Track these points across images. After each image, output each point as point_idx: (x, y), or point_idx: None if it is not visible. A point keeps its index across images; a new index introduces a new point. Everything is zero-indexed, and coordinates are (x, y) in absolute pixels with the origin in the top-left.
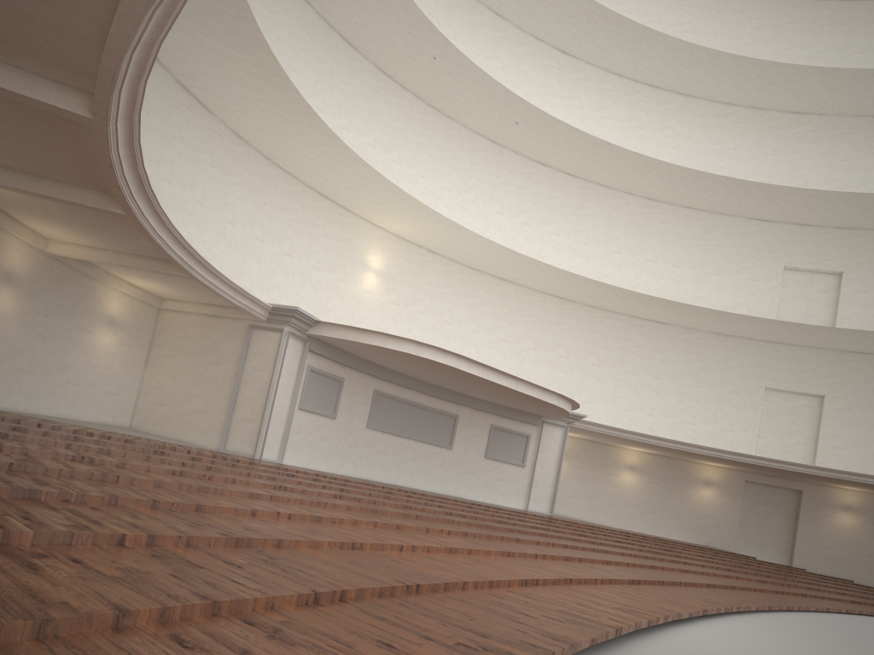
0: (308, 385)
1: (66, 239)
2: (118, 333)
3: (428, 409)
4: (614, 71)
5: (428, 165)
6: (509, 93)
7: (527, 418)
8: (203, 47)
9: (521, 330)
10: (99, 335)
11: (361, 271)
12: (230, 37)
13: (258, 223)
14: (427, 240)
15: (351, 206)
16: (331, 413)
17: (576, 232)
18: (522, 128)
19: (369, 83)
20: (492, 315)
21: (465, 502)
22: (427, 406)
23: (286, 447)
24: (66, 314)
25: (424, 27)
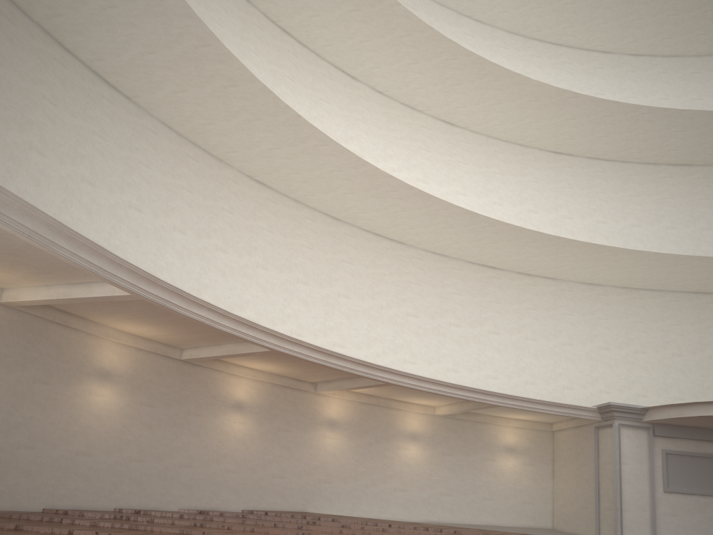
0: (670, 468)
1: (436, 403)
2: (518, 456)
3: None
4: None
5: None
6: None
7: None
8: (501, 248)
9: None
10: (501, 461)
11: None
12: (503, 236)
13: (633, 340)
14: None
15: None
16: None
17: None
18: None
19: None
20: None
21: None
22: None
23: (655, 530)
24: (467, 451)
25: None
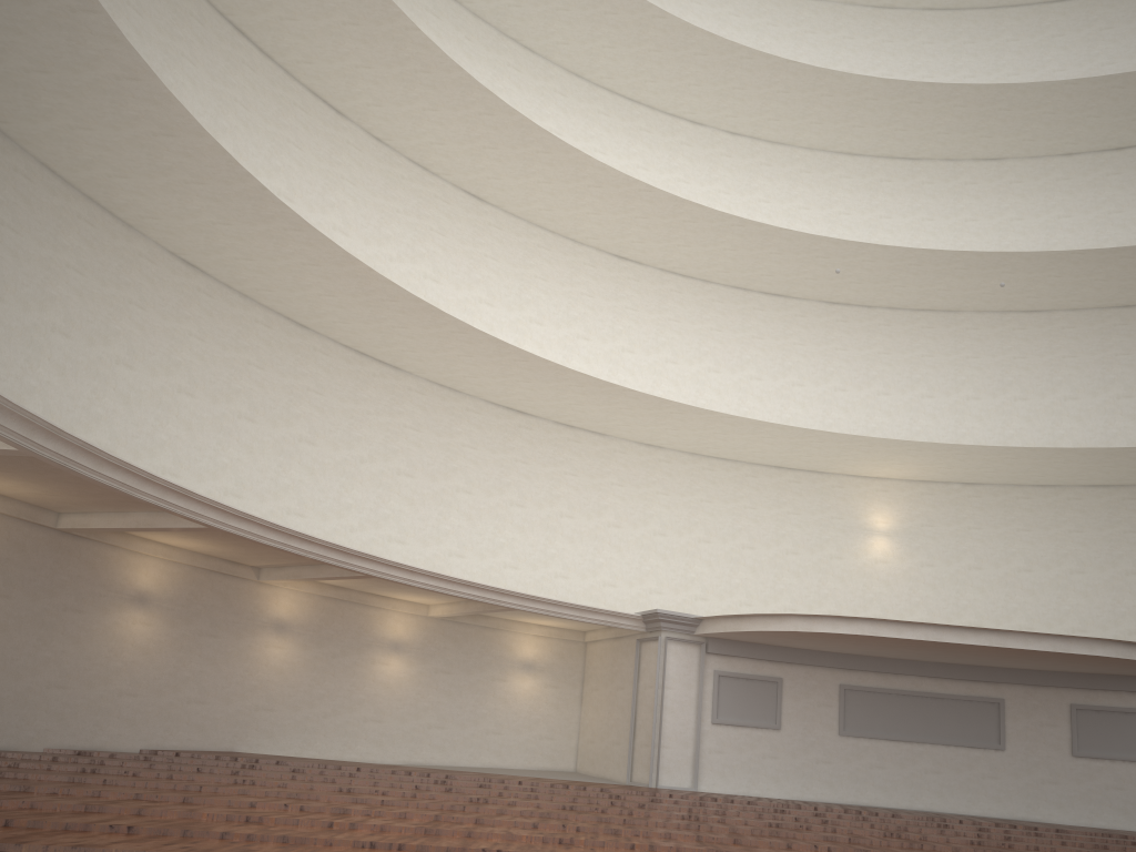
0: (722, 694)
1: (432, 601)
2: (538, 675)
3: (943, 698)
4: None
5: (932, 379)
6: (984, 254)
7: (1135, 684)
8: (536, 390)
9: None
10: (515, 681)
11: (862, 538)
12: (539, 375)
13: (697, 524)
14: (944, 473)
15: (820, 468)
16: (771, 723)
17: None
18: (1048, 280)
19: (816, 323)
20: (1101, 542)
21: (981, 823)
22: (939, 693)
23: (698, 770)
24: (470, 667)
25: (823, 244)
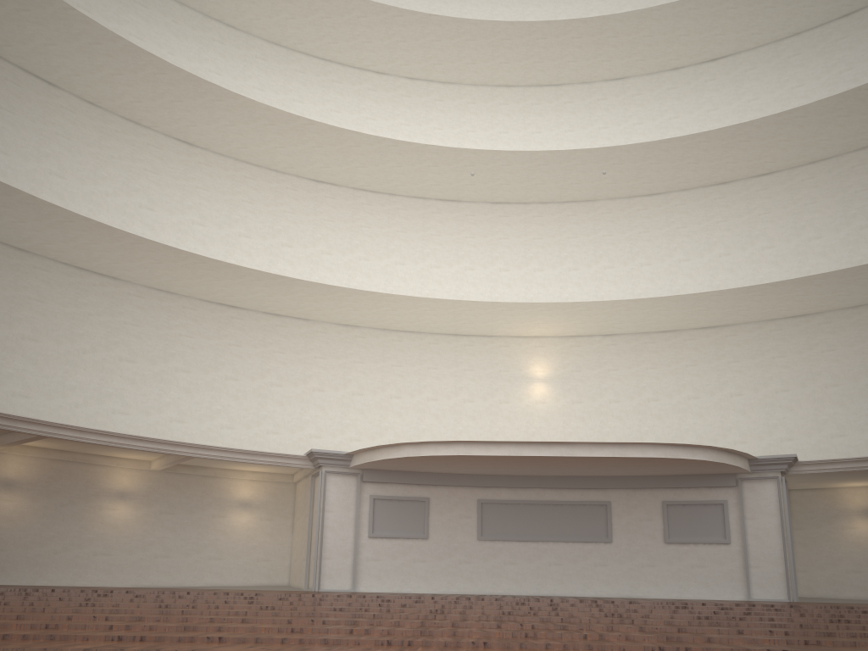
0: (377, 513)
1: (148, 457)
2: (254, 511)
3: (563, 504)
4: (785, 35)
5: (577, 255)
6: (592, 150)
7: (711, 481)
8: (230, 286)
9: (756, 374)
10: (234, 517)
11: (525, 385)
12: (223, 273)
13: (389, 384)
14: (583, 328)
15: (487, 332)
16: (420, 534)
17: (798, 231)
18: (652, 167)
19: (483, 219)
20: (711, 372)
21: (568, 601)
22: (559, 501)
23: (355, 575)
24: (192, 508)
25: (465, 154)
